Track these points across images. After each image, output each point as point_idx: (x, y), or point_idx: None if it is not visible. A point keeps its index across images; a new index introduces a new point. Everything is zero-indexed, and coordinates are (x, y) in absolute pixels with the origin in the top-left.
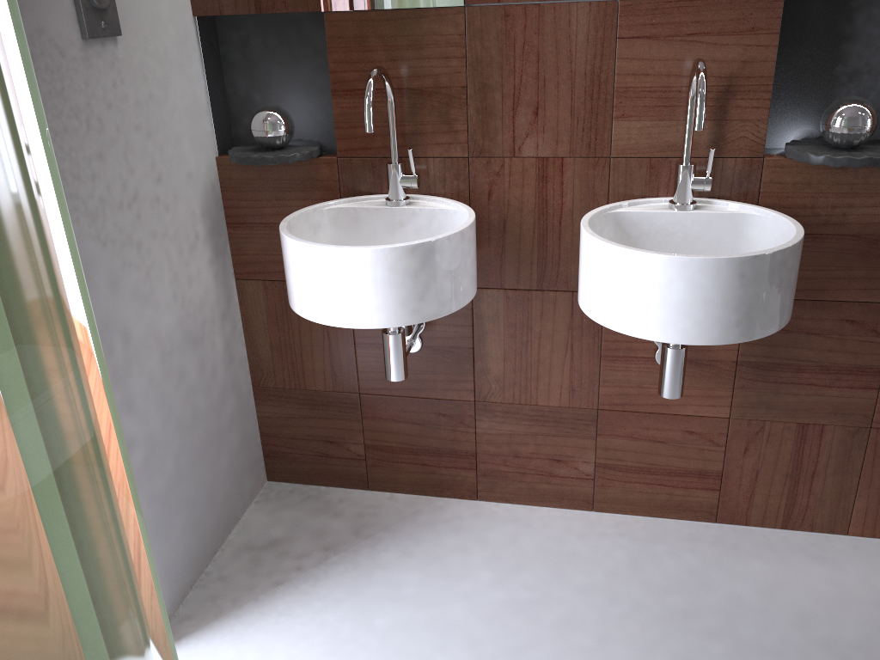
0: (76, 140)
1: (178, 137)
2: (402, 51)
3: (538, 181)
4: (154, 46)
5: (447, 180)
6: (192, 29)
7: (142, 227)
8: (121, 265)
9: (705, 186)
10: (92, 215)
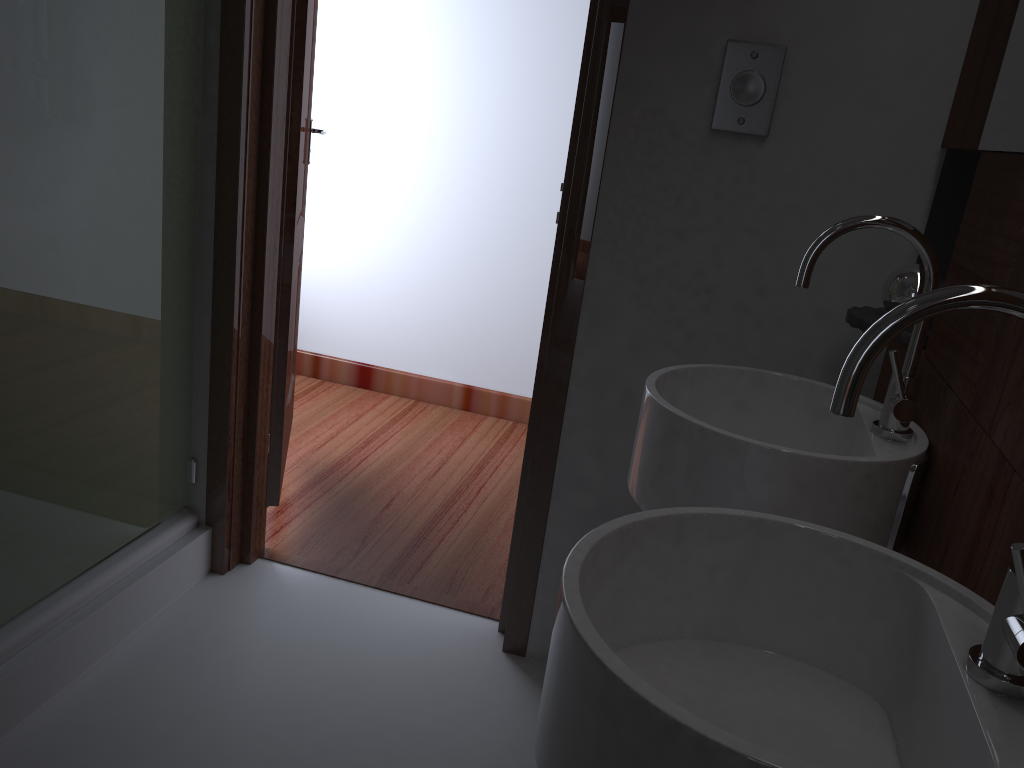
0: (655, 209)
1: (823, 265)
2: (993, 219)
3: (985, 497)
4: (830, 162)
5: (947, 437)
6: (928, 161)
7: (705, 320)
8: (654, 337)
9: (1012, 645)
10: (640, 276)
